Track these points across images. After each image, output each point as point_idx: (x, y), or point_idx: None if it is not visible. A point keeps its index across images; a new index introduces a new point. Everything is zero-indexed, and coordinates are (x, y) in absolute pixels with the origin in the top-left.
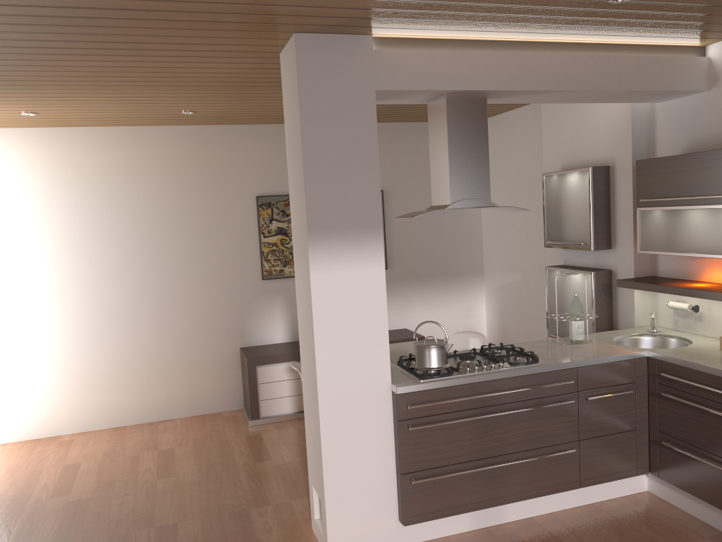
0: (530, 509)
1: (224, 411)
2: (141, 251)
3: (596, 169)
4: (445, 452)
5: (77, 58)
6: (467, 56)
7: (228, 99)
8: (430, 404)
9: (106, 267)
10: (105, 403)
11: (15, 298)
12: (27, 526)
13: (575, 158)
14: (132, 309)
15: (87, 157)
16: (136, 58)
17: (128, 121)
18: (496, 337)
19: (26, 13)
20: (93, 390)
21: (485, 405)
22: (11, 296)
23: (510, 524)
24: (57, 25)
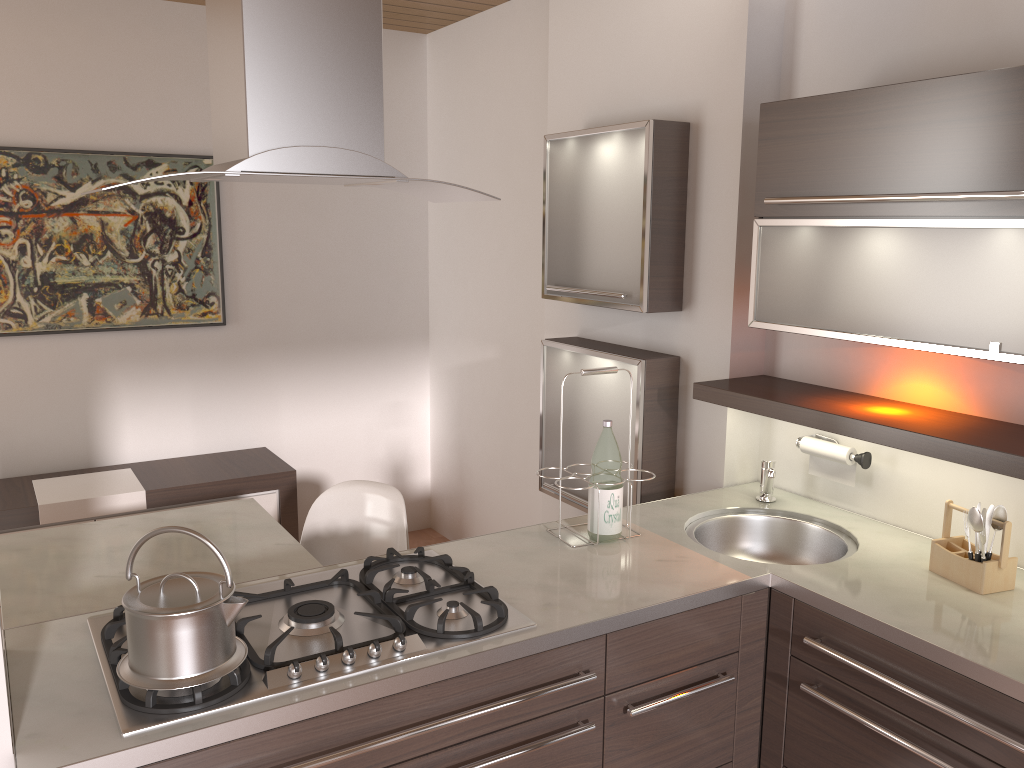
0: None
1: None
2: None
3: (663, 128)
4: None
5: None
6: None
7: None
8: None
9: None
10: None
11: None
12: None
13: (616, 106)
14: None
15: None
16: None
17: None
18: (448, 464)
19: None
20: None
21: None
22: None
23: None
24: None
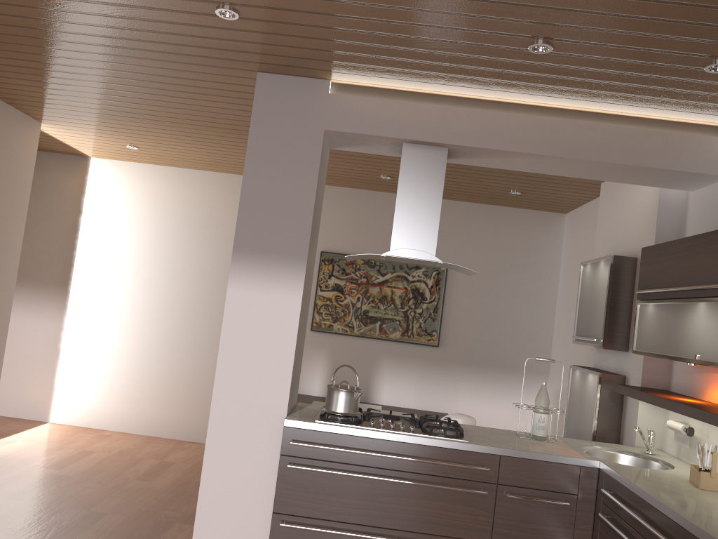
0: None
1: None
2: (210, 282)
3: (619, 259)
4: (325, 504)
5: (112, 87)
6: (426, 108)
7: None
8: (314, 446)
9: (178, 290)
10: (149, 411)
11: (102, 301)
12: (6, 480)
13: (615, 249)
14: (190, 332)
15: (185, 194)
16: (156, 91)
17: (219, 167)
18: None
19: (36, 36)
20: (142, 397)
21: (379, 466)
22: (100, 299)
23: None
24: (67, 50)
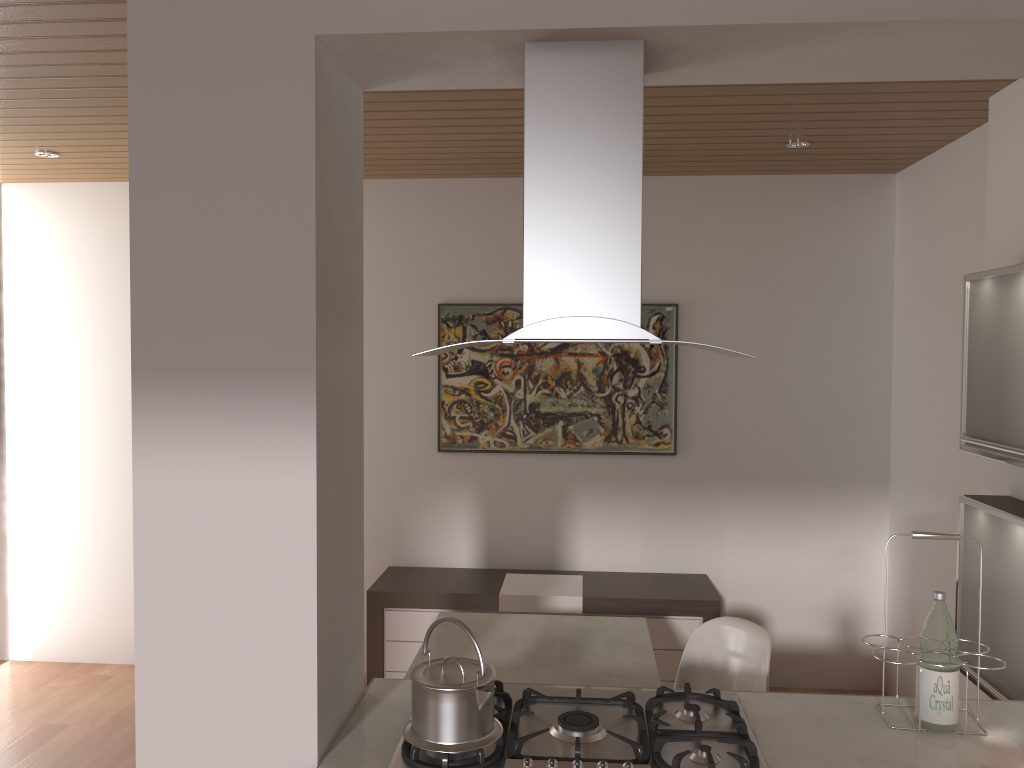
0: None
1: None
2: None
3: None
4: None
5: None
6: None
7: None
8: None
9: None
10: None
11: (63, 442)
12: None
13: None
14: None
15: None
16: None
17: None
18: (902, 622)
19: None
20: None
21: None
22: (58, 438)
23: None
24: None
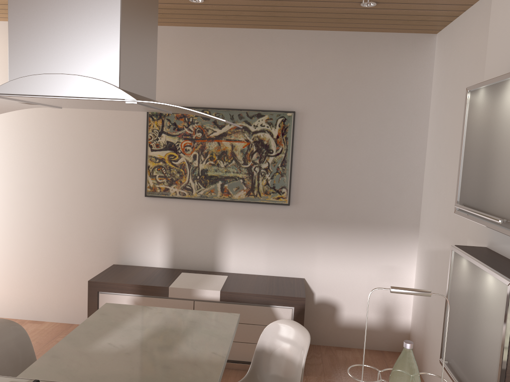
0: None
1: None
2: (30, 150)
3: None
4: None
5: None
6: None
7: None
8: None
9: None
10: None
11: None
12: None
13: None
14: (17, 206)
15: None
16: None
17: None
18: (419, 314)
19: None
20: None
21: None
22: None
23: None
24: None
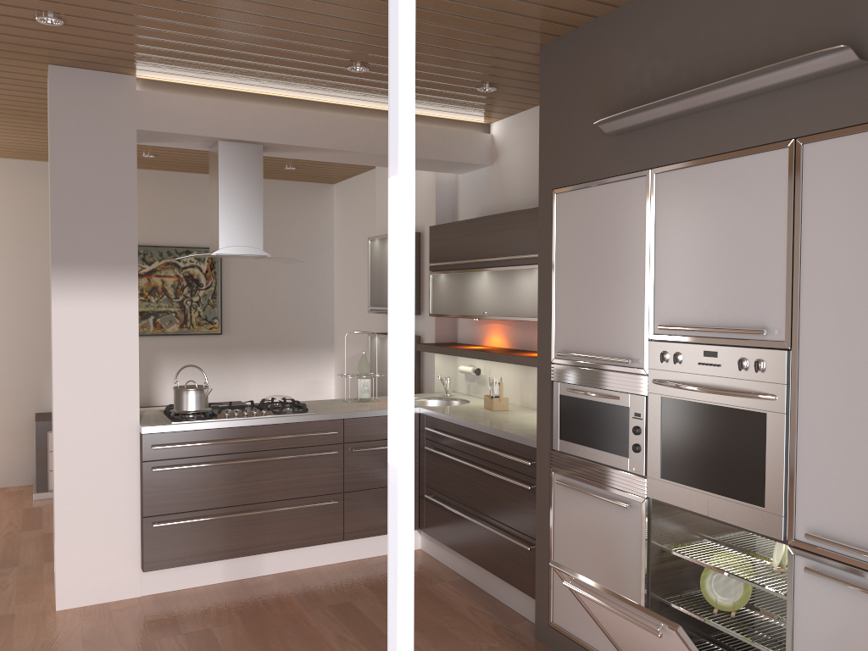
0: (292, 562)
1: (11, 486)
2: None
3: None
4: (195, 496)
5: None
6: (240, 107)
7: (19, 129)
8: (177, 446)
9: None
10: None
11: None
12: None
13: None
14: None
15: None
16: None
17: None
18: None
19: None
20: None
21: (241, 451)
22: None
23: (267, 576)
24: None
